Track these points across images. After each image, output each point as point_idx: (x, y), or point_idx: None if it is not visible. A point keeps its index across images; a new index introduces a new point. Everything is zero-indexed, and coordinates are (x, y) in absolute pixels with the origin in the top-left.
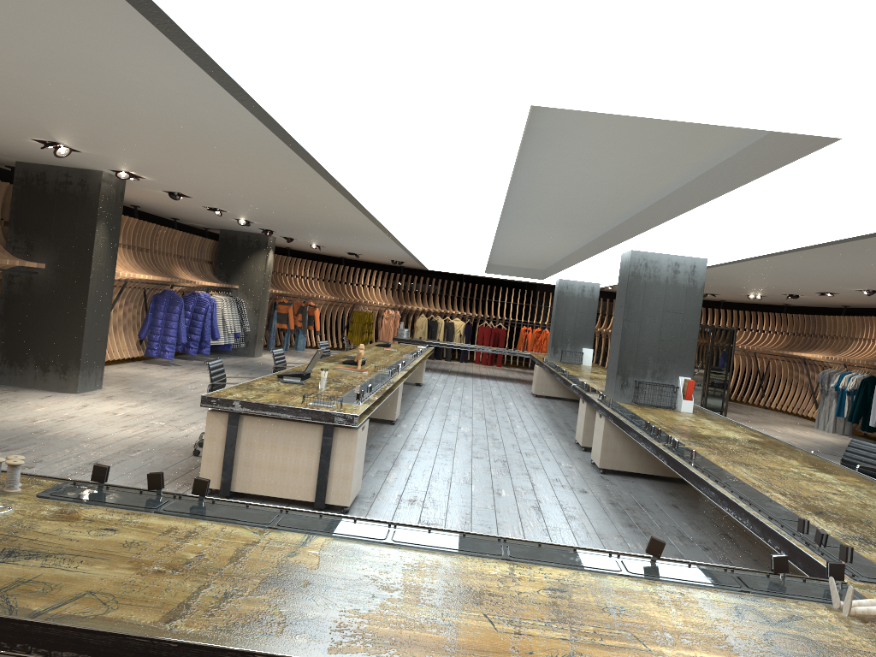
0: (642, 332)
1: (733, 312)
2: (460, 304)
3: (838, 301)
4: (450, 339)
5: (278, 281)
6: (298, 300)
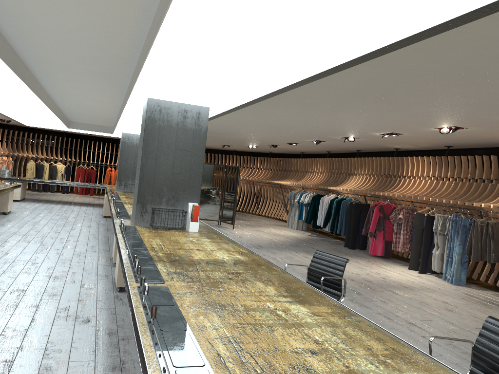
0: (158, 167)
1: (241, 157)
2: (63, 153)
3: (299, 149)
4: (54, 177)
5: None
6: None
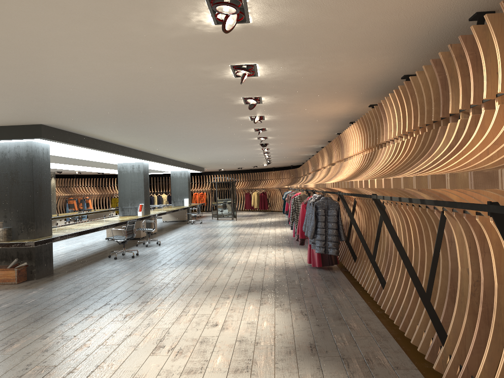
0: (125, 190)
1: (275, 172)
2: (166, 187)
3: (291, 162)
4: (161, 203)
5: (70, 190)
6: (79, 197)
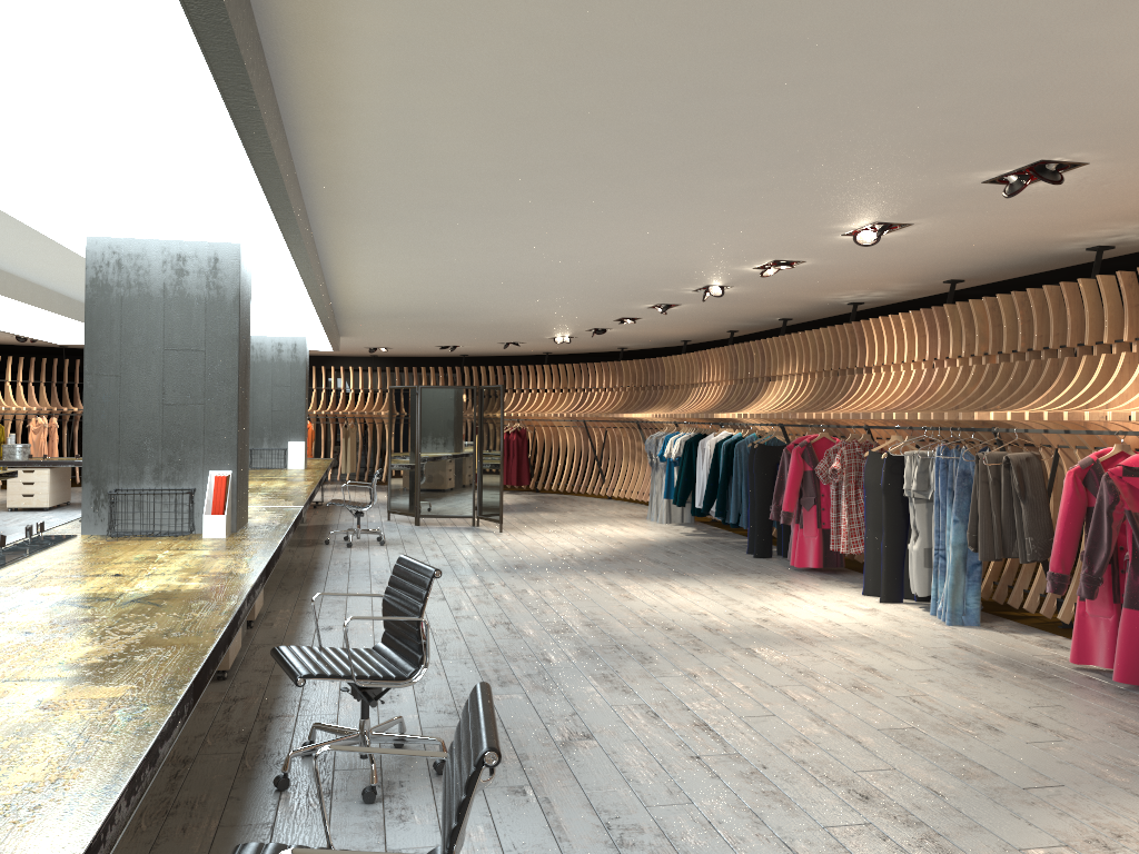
0: (127, 394)
1: (559, 367)
2: None
3: (666, 333)
4: None
5: None
6: None
